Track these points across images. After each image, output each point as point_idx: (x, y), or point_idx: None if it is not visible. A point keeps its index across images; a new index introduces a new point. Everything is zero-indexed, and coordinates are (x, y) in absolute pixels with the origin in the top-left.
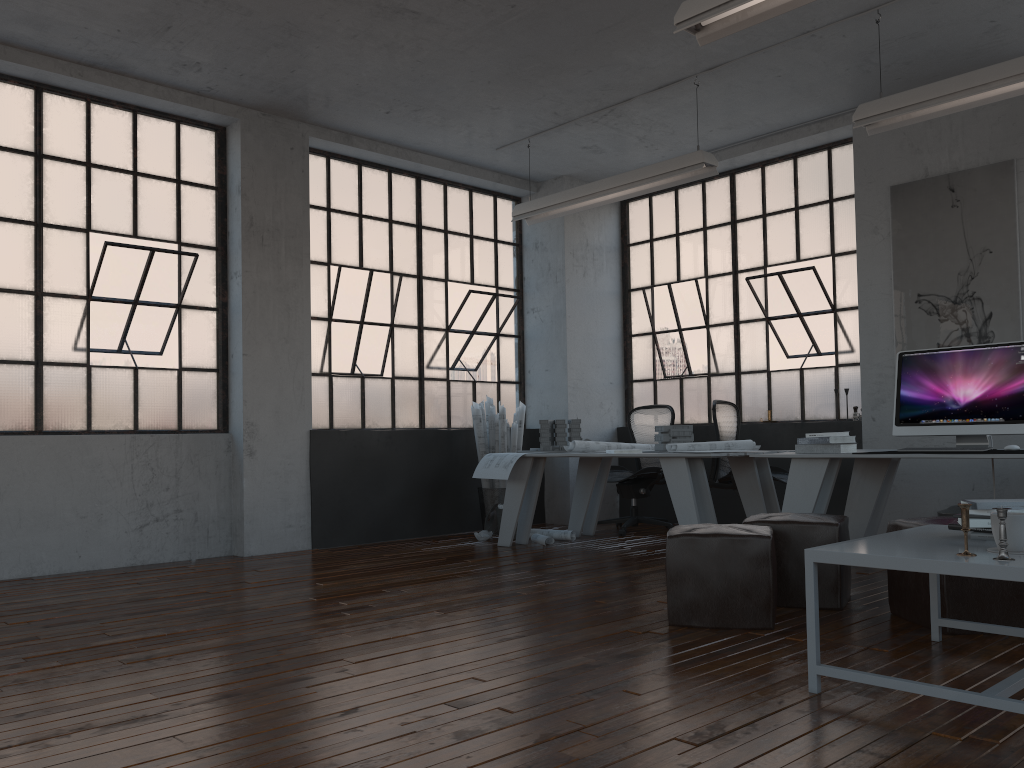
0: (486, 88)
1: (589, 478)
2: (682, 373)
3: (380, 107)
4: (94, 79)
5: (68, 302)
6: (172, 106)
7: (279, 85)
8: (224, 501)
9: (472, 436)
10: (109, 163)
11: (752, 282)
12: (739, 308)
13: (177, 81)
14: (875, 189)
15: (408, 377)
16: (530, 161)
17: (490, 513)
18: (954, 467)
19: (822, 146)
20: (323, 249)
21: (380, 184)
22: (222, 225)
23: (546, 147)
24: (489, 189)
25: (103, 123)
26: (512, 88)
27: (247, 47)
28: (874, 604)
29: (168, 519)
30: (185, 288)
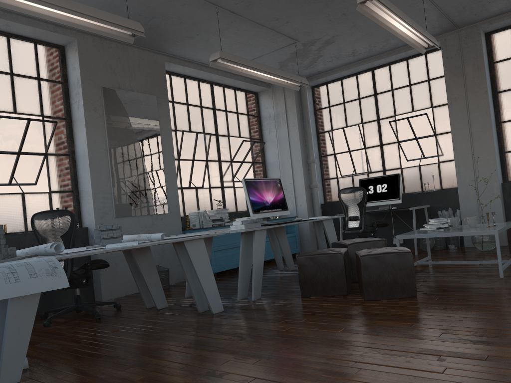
0: None
1: None
2: None
3: None
4: None
5: None
6: None
7: None
8: None
9: None
10: None
11: (2, 120)
12: None
13: None
14: (93, 85)
15: None
16: None
17: None
18: None
19: (33, 39)
20: None
21: None
22: None
23: None
24: None
25: None
26: None
27: None
28: None
29: None
30: None
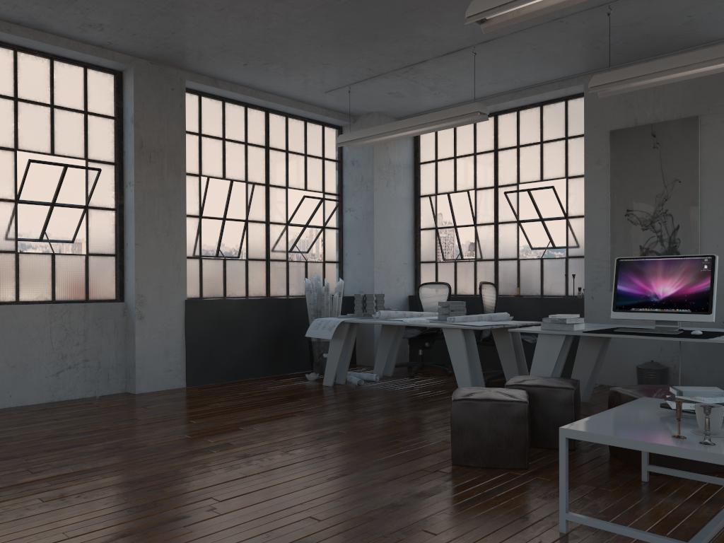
0: (319, 50)
1: (389, 336)
2: (456, 258)
3: (240, 60)
4: (20, 34)
5: (0, 204)
6: (81, 55)
7: (163, 42)
8: (121, 352)
9: (304, 302)
10: (32, 98)
11: (508, 195)
12: (498, 213)
13: (84, 37)
14: (599, 132)
15: (258, 259)
16: (350, 101)
17: (317, 359)
18: None
19: (561, 98)
20: (196, 164)
21: (239, 116)
22: (119, 146)
23: (362, 92)
24: (319, 120)
25: (27, 67)
26: (339, 50)
27: (139, 14)
28: (597, 445)
29: (78, 367)
30: (91, 194)
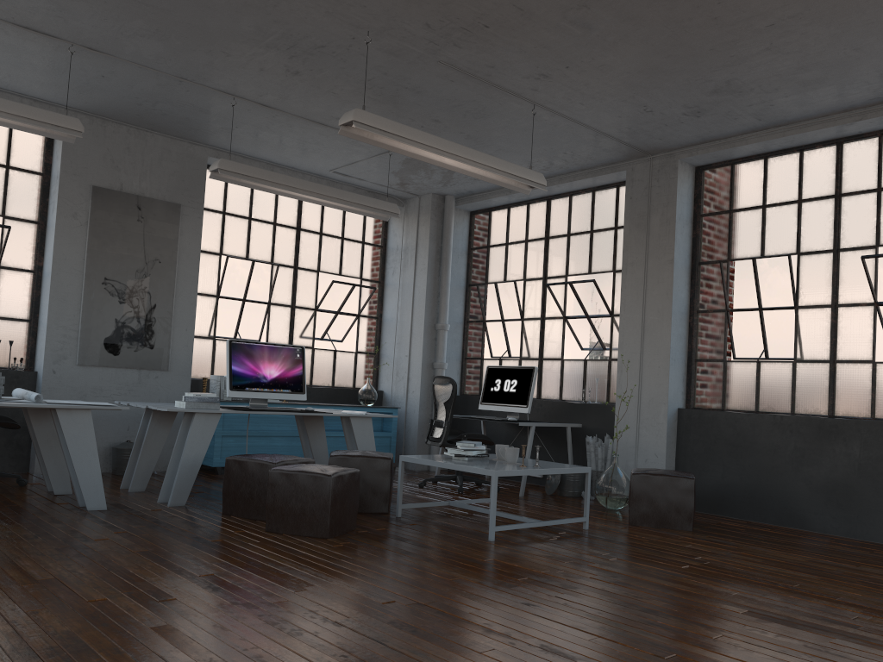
0: None
1: None
2: None
3: None
4: None
5: None
6: None
7: None
8: None
9: None
10: None
11: None
12: None
13: None
14: (79, 182)
15: None
16: None
17: None
18: (116, 413)
19: None
20: None
21: None
22: None
23: None
24: None
25: None
26: None
27: None
28: None
29: None
30: None
